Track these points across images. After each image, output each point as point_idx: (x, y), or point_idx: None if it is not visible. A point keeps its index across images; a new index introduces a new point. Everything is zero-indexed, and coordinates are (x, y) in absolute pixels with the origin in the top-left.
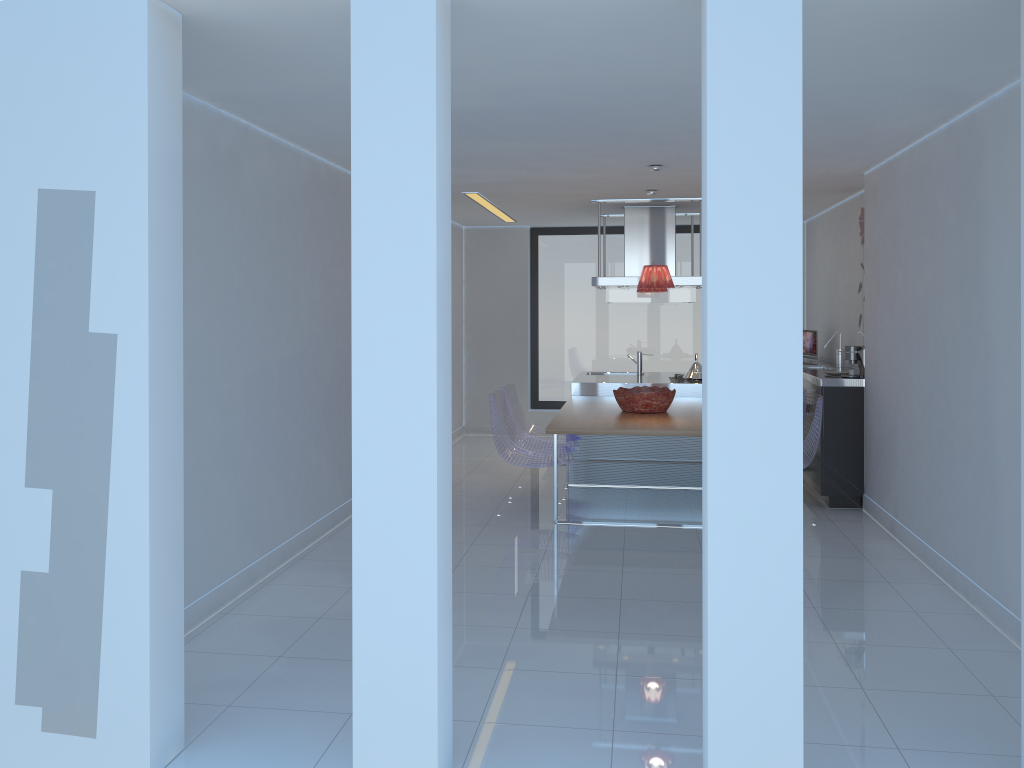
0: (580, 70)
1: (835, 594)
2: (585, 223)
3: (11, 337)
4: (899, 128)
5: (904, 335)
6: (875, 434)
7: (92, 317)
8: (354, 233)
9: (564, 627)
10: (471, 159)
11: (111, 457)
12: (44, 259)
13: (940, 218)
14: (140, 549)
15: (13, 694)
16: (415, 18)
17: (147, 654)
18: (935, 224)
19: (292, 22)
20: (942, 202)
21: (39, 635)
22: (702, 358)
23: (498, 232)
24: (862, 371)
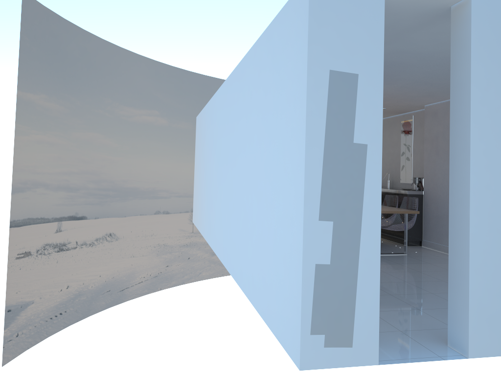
0: (445, 47)
1: None
2: None
3: (313, 143)
4: None
5: None
6: (433, 213)
7: (355, 135)
8: (471, 105)
9: (408, 293)
10: None
11: (363, 205)
12: (331, 105)
13: None
14: (376, 250)
15: (309, 329)
16: (496, 16)
17: (378, 302)
18: None
19: (401, 8)
20: None
21: (324, 297)
22: None
23: None
24: (422, 188)
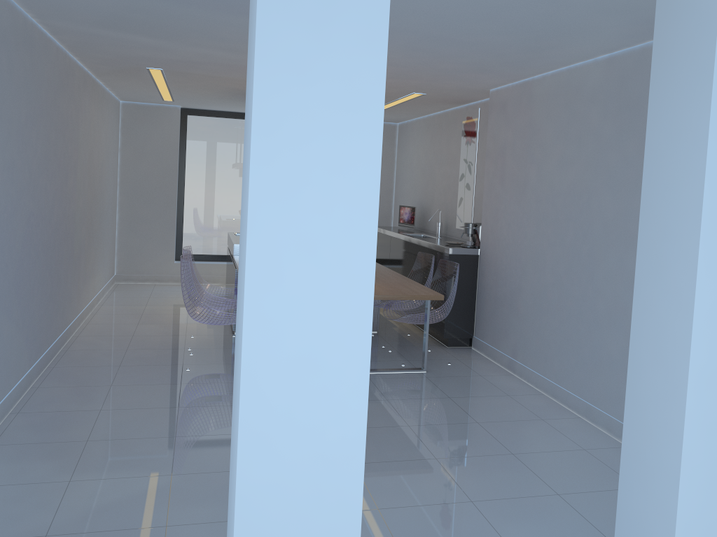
0: None
1: (516, 437)
2: (231, 108)
3: None
4: (571, 53)
5: (535, 219)
6: (491, 292)
7: None
8: (258, 76)
9: None
10: (186, 32)
11: None
12: None
13: (592, 130)
14: None
15: None
16: None
17: None
18: (585, 134)
19: None
20: (596, 117)
21: None
22: (640, 270)
23: (153, 109)
24: (478, 243)
